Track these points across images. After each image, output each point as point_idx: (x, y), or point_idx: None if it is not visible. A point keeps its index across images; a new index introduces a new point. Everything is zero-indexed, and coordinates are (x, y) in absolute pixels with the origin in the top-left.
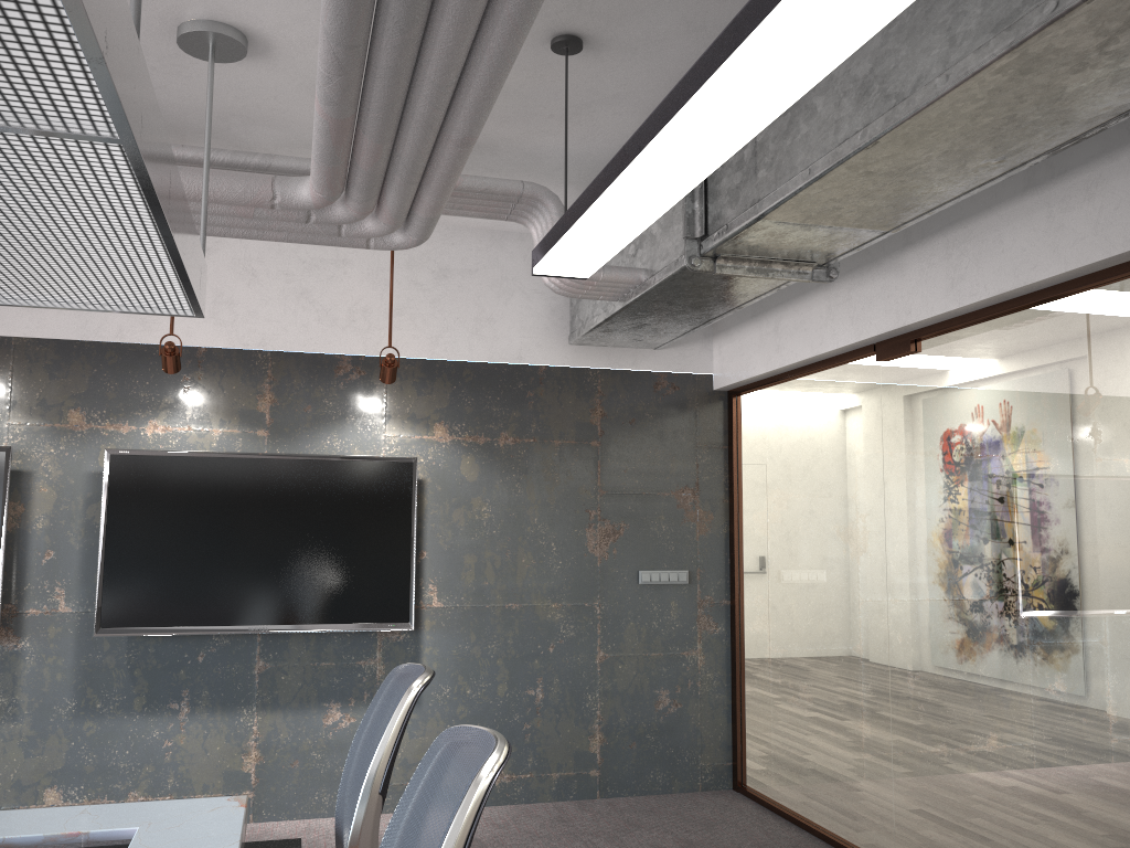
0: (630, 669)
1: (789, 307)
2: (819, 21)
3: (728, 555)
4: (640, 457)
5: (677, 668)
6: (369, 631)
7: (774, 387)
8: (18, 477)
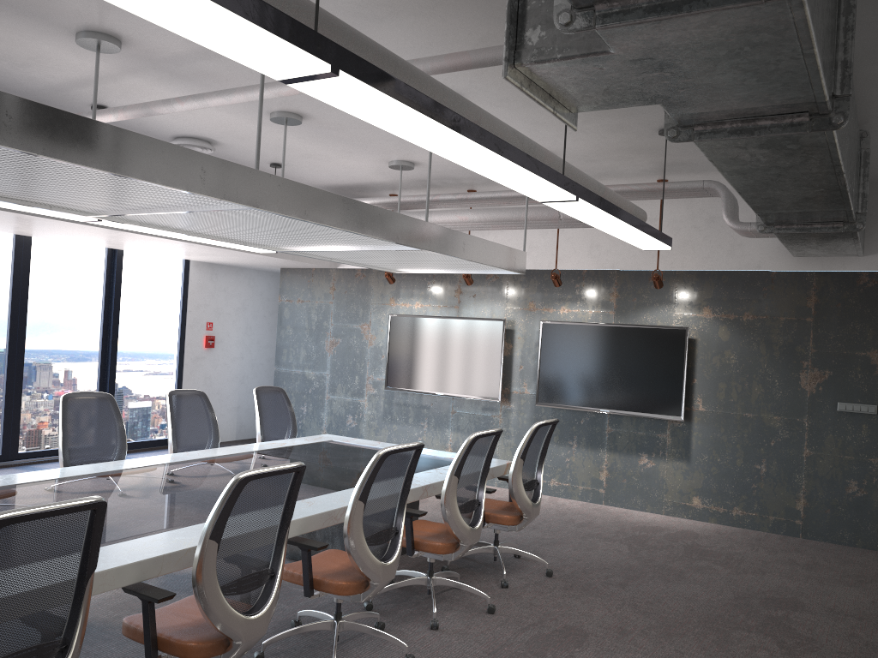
0: (828, 464)
1: None
2: (565, 206)
3: None
4: (843, 329)
5: (864, 468)
6: (658, 418)
7: None
8: (509, 332)
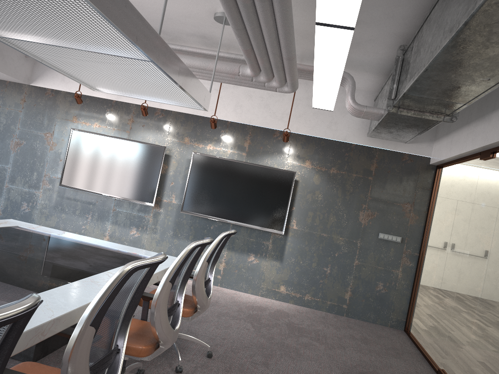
0: (368, 271)
1: (457, 132)
2: (329, 36)
3: (422, 235)
4: (389, 187)
5: (388, 275)
6: (267, 231)
7: (450, 166)
8: (167, 157)
